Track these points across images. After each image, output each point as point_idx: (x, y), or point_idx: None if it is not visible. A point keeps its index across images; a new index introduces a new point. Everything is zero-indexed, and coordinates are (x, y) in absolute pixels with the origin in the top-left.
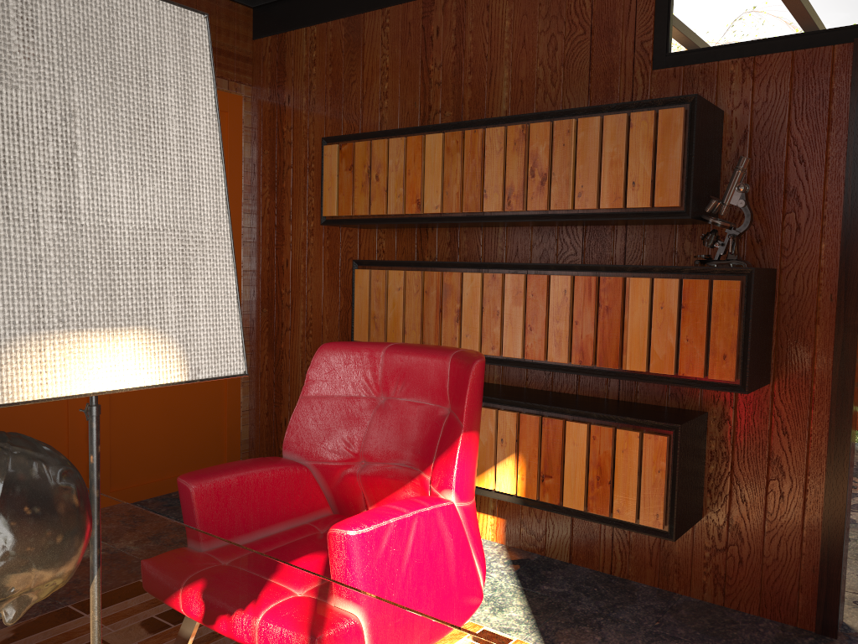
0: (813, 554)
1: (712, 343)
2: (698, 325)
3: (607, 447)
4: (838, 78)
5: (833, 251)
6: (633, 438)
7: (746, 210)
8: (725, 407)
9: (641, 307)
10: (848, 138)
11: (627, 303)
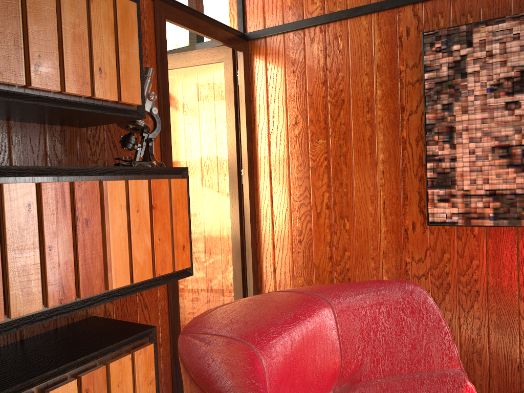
0: (169, 391)
1: (175, 237)
2: (165, 223)
3: (102, 392)
4: (148, 24)
5: (157, 156)
6: (126, 364)
7: (157, 117)
8: (106, 305)
9: (120, 213)
10: (158, 72)
11: (107, 211)
